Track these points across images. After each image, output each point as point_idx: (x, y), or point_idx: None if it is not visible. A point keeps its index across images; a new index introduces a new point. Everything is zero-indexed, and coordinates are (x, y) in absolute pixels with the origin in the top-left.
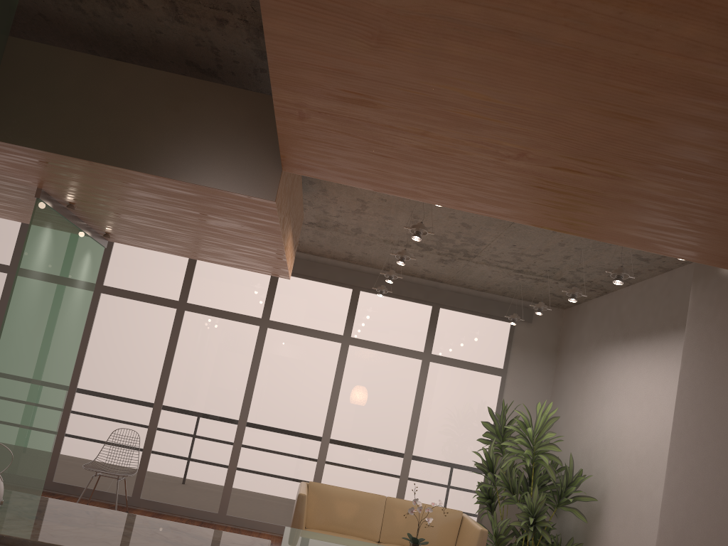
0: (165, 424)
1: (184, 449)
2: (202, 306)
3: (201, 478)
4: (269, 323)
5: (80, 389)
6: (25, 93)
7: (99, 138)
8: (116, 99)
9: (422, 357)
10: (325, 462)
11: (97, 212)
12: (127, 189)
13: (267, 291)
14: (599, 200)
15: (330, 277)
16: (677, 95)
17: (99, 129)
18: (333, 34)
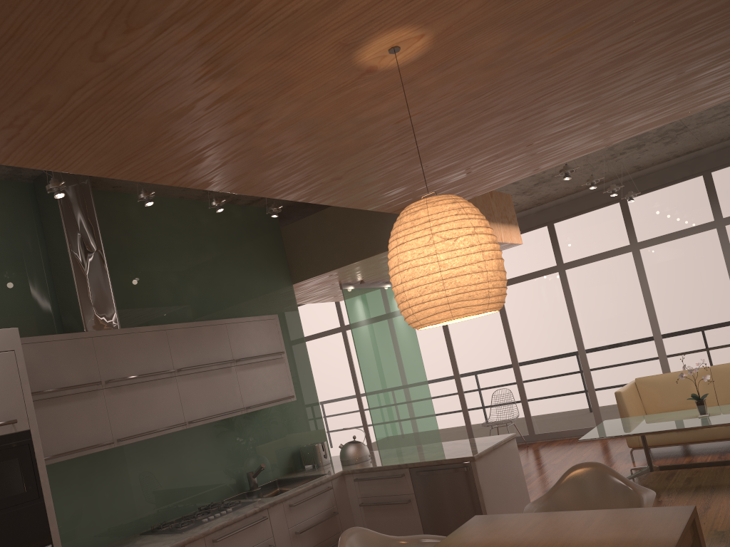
0: (526, 375)
1: (548, 388)
2: (510, 278)
3: (571, 404)
4: (564, 266)
5: (461, 374)
6: (298, 251)
7: (335, 254)
8: (332, 229)
9: (715, 226)
10: (666, 355)
11: (376, 277)
12: (368, 266)
13: (550, 242)
14: (583, 134)
15: (595, 203)
16: (497, 118)
17: (333, 249)
18: (347, 192)
